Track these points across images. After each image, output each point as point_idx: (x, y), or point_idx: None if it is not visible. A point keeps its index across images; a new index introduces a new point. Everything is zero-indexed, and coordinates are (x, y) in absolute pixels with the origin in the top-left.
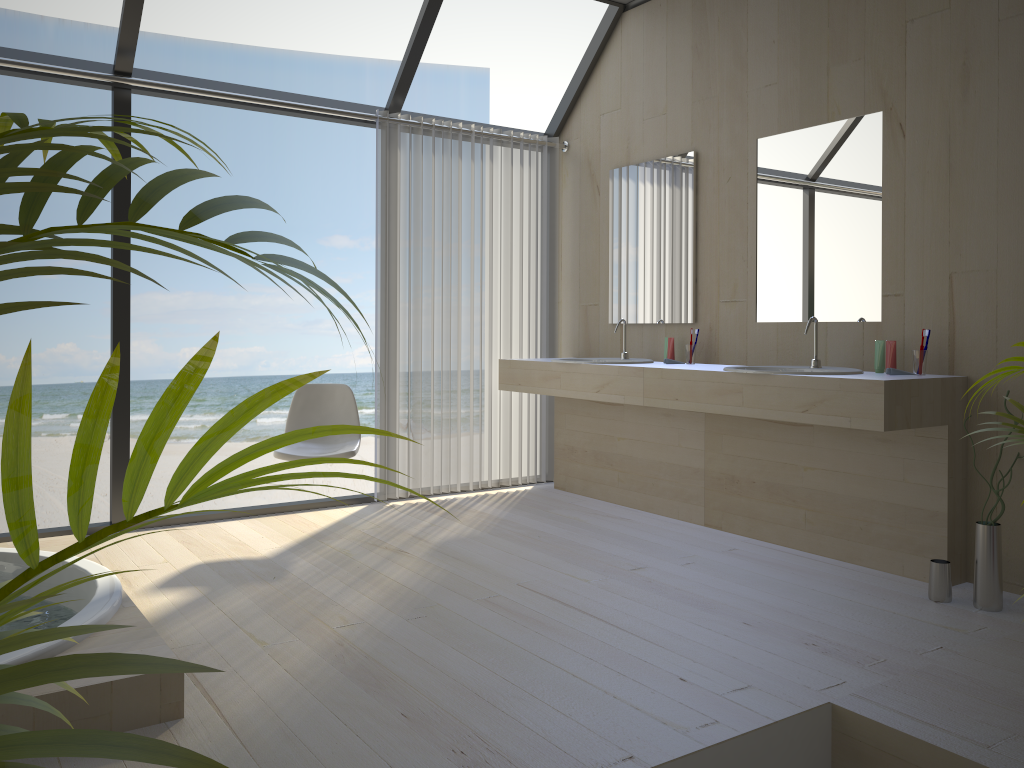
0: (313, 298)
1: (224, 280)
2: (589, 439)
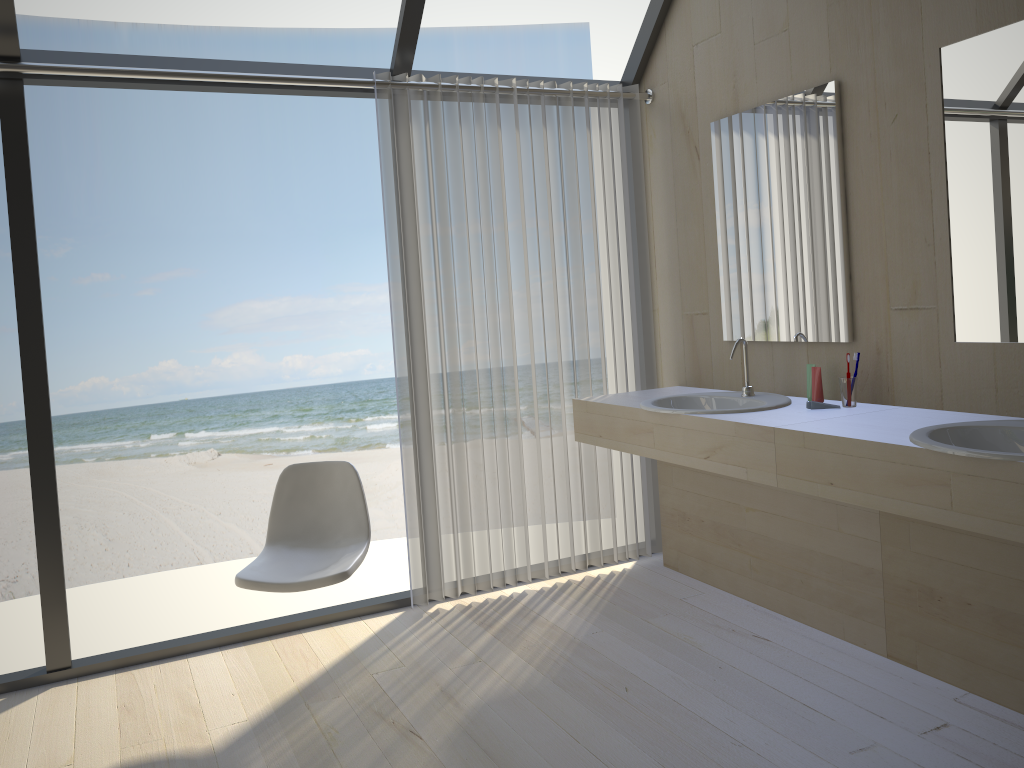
0: None
1: (321, 282)
2: (706, 505)
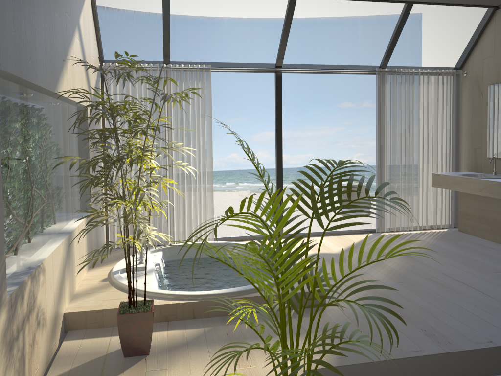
0: (334, 131)
1: (295, 124)
2: (476, 210)
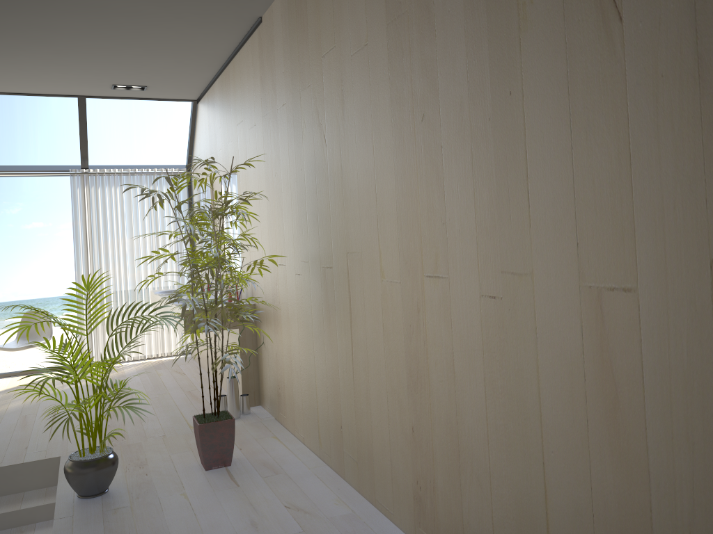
0: None
1: None
2: None
